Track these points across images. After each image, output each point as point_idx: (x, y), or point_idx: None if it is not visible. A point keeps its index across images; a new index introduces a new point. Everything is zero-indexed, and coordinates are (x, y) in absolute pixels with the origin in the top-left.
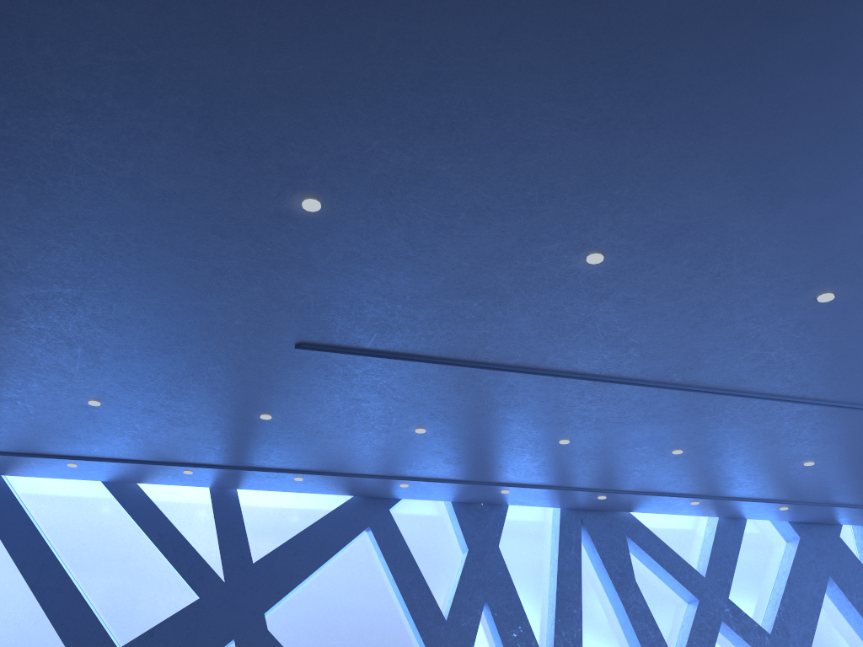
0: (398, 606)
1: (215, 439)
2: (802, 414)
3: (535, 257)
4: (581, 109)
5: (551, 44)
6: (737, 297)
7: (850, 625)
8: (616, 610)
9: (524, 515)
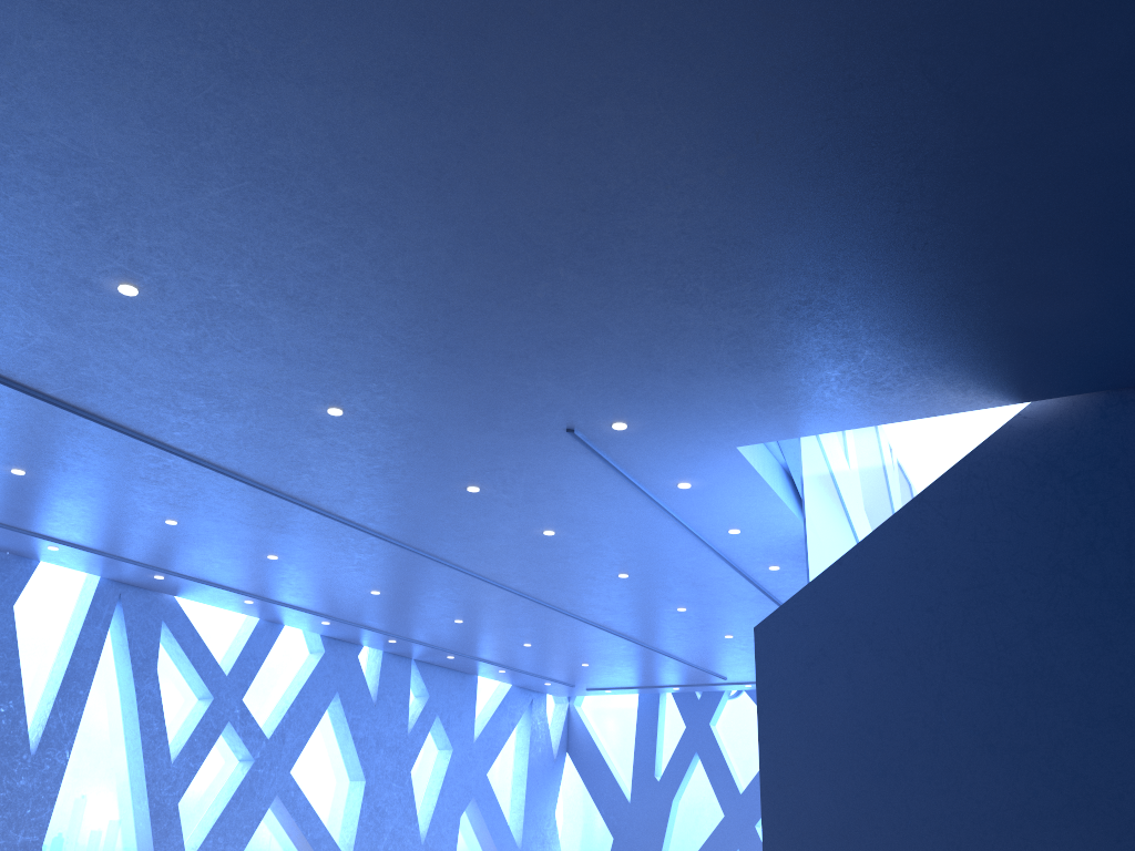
0: None
1: None
2: (399, 556)
3: (289, 393)
4: (407, 336)
5: (419, 301)
6: (415, 469)
7: (337, 739)
8: (124, 697)
9: (51, 576)
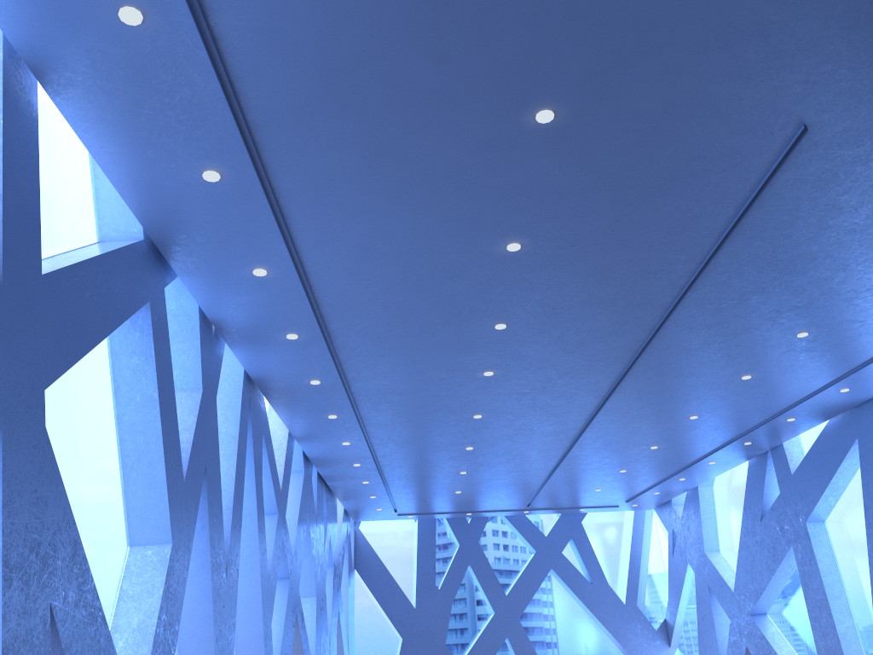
0: (117, 445)
1: (406, 59)
2: (591, 385)
3: None
4: None
5: None
6: (814, 312)
7: None
8: None
9: None
